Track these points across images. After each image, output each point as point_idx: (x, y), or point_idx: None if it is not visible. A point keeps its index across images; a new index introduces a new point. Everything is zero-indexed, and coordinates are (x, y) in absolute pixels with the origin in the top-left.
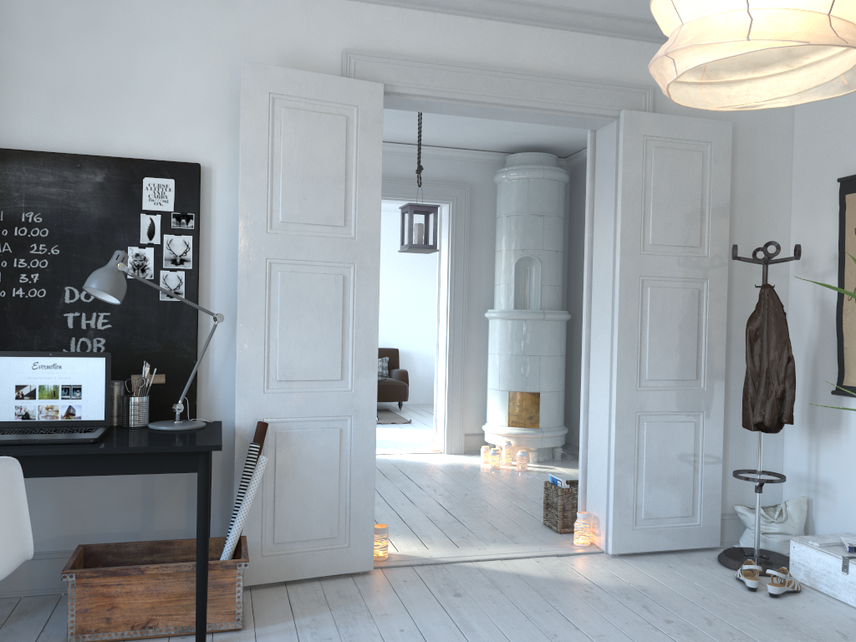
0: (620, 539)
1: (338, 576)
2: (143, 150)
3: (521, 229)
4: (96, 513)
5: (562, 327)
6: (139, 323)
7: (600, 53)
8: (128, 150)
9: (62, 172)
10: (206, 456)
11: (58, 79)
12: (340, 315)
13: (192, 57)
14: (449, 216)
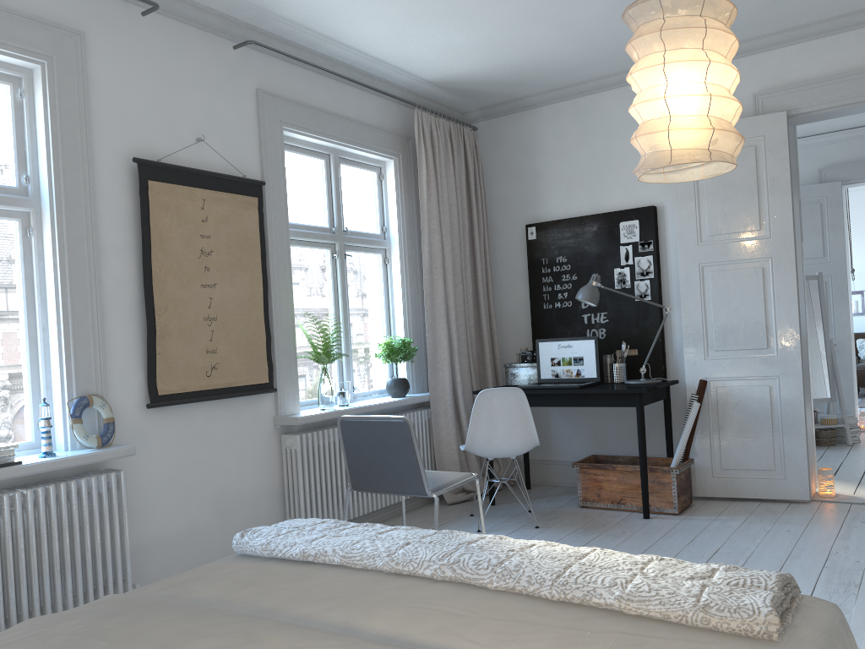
0: None
1: (779, 501)
2: (620, 204)
3: None
4: (610, 440)
5: None
6: (623, 317)
7: None
8: (611, 206)
9: (574, 229)
10: (639, 397)
11: (570, 173)
12: (762, 298)
13: None
14: None
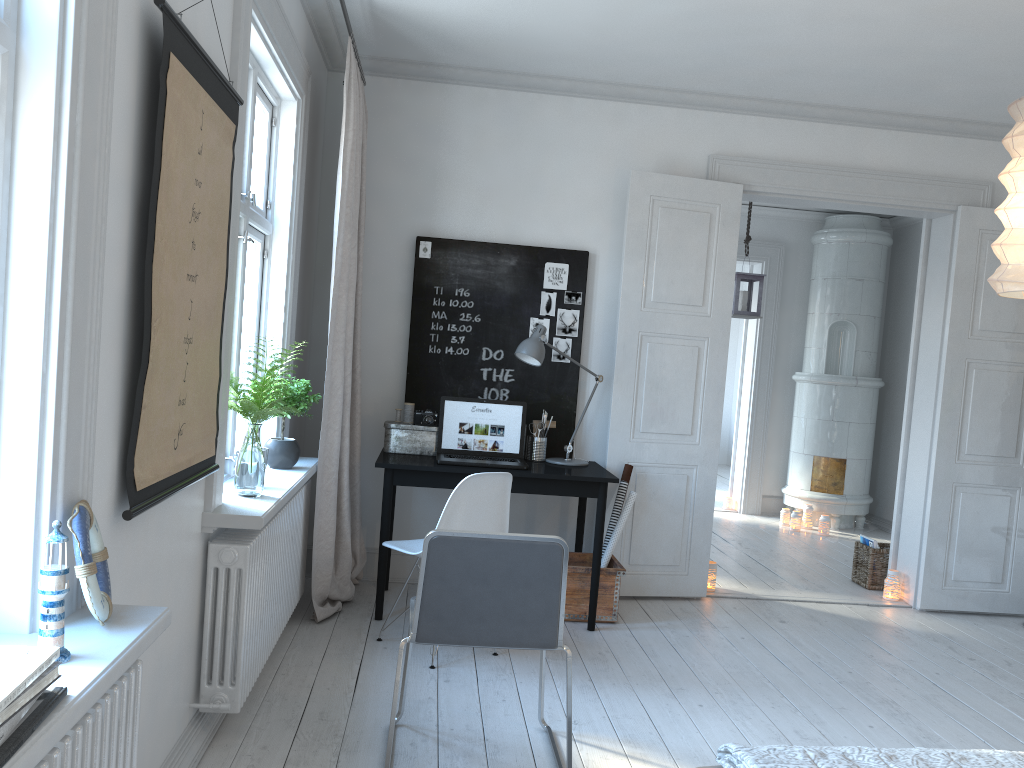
0: (929, 596)
1: (676, 598)
2: (544, 240)
3: (837, 293)
4: None
5: (874, 394)
6: (534, 378)
7: (942, 151)
8: (533, 239)
9: (486, 257)
10: (605, 486)
11: (485, 183)
12: (694, 381)
13: (587, 163)
14: None
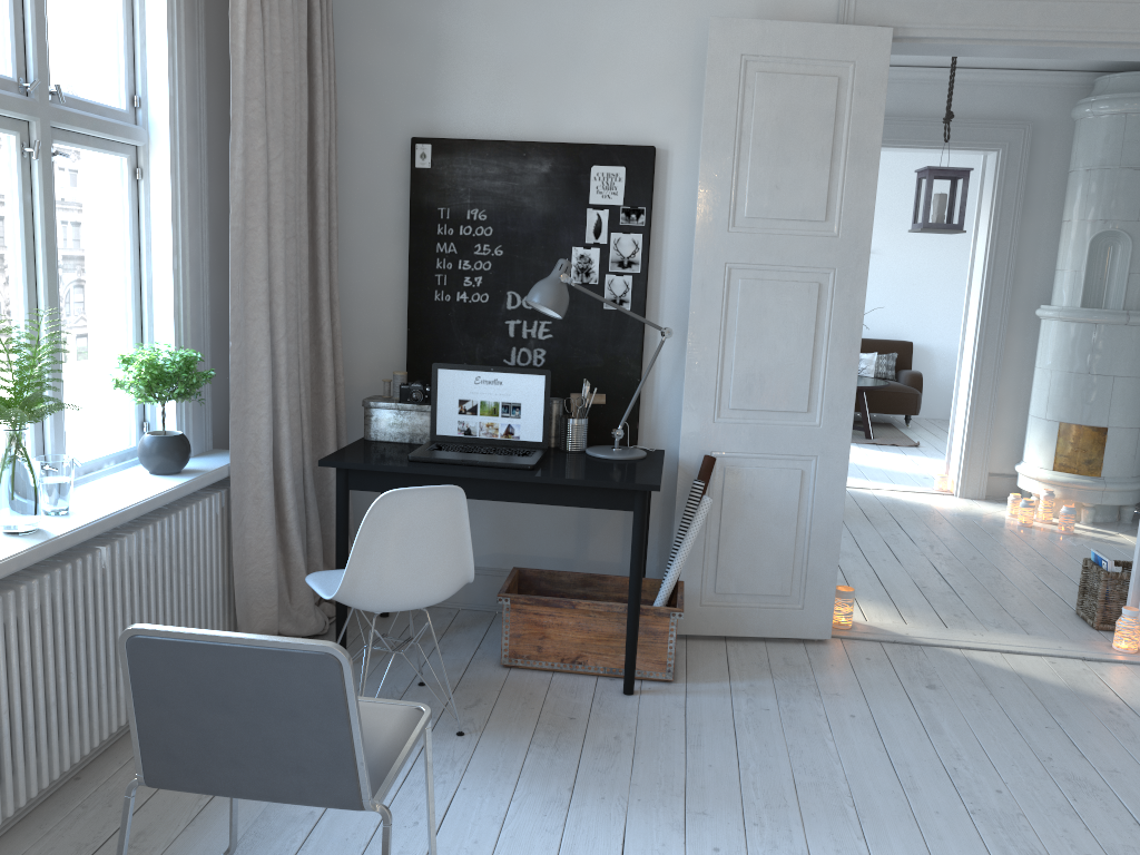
0: None
1: (787, 639)
2: (592, 133)
3: (1105, 190)
4: (531, 535)
5: None
6: (580, 333)
7: None
8: (576, 132)
9: (507, 163)
10: (643, 495)
11: (506, 54)
12: (812, 333)
13: (652, 13)
14: (995, 170)
